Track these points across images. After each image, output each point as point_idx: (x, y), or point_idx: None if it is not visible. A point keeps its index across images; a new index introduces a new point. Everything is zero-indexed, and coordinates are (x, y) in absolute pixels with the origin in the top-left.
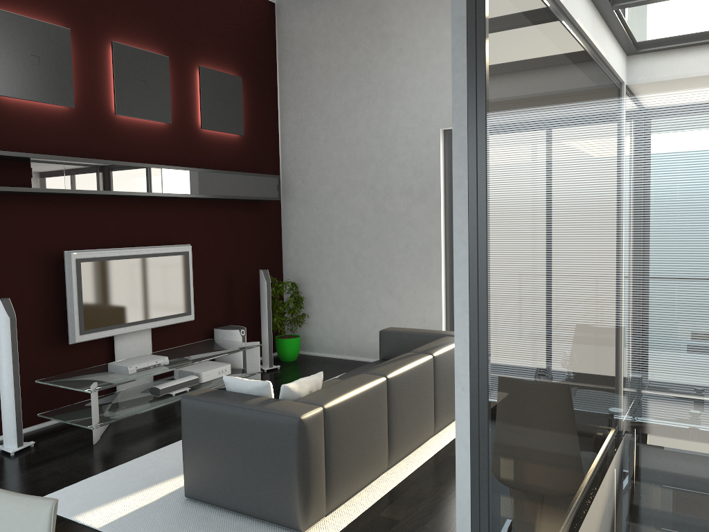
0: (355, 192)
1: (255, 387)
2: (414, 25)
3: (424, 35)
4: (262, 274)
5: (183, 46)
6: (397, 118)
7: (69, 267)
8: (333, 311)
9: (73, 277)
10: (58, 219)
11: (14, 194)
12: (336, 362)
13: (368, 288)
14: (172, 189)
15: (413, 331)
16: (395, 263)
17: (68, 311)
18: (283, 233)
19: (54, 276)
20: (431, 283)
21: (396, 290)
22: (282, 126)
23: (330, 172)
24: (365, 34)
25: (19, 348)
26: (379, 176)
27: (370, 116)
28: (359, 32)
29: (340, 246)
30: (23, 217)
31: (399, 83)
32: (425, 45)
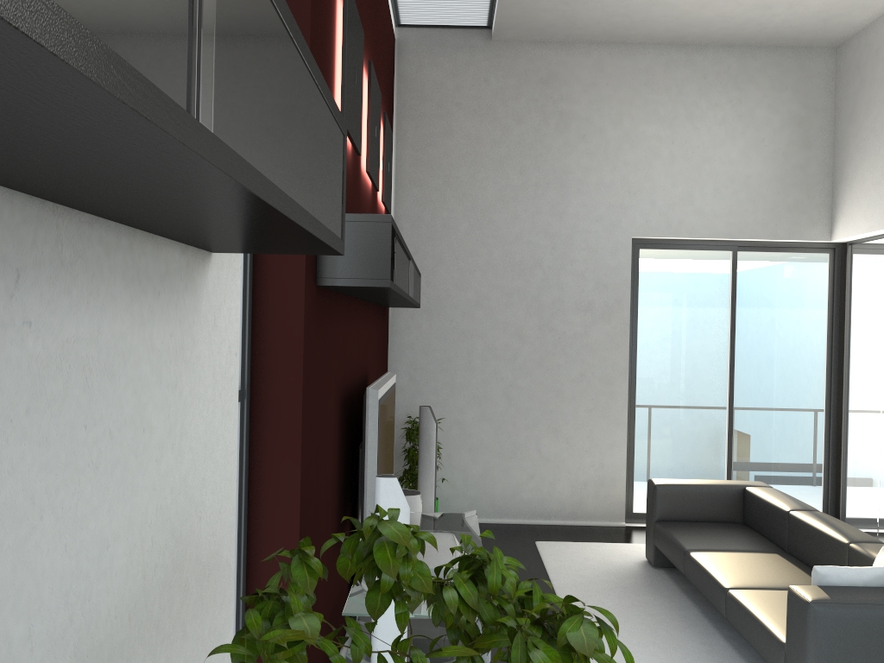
0: (511, 303)
1: (875, 576)
2: (603, 111)
3: (616, 125)
4: (429, 413)
5: (377, 81)
6: (575, 217)
7: (374, 413)
8: (468, 459)
9: (377, 430)
10: (343, 334)
11: (333, 291)
12: (487, 528)
13: (524, 427)
14: (411, 291)
15: (698, 483)
16: (564, 396)
17: (366, 487)
18: (390, 353)
19: (339, 430)
20: (613, 420)
21: (565, 430)
22: (397, 205)
23: (473, 275)
24: (534, 108)
25: (326, 558)
26: (546, 286)
27: (538, 210)
28: (526, 104)
29: (485, 372)
30: (334, 332)
31: (580, 175)
32: (616, 136)
